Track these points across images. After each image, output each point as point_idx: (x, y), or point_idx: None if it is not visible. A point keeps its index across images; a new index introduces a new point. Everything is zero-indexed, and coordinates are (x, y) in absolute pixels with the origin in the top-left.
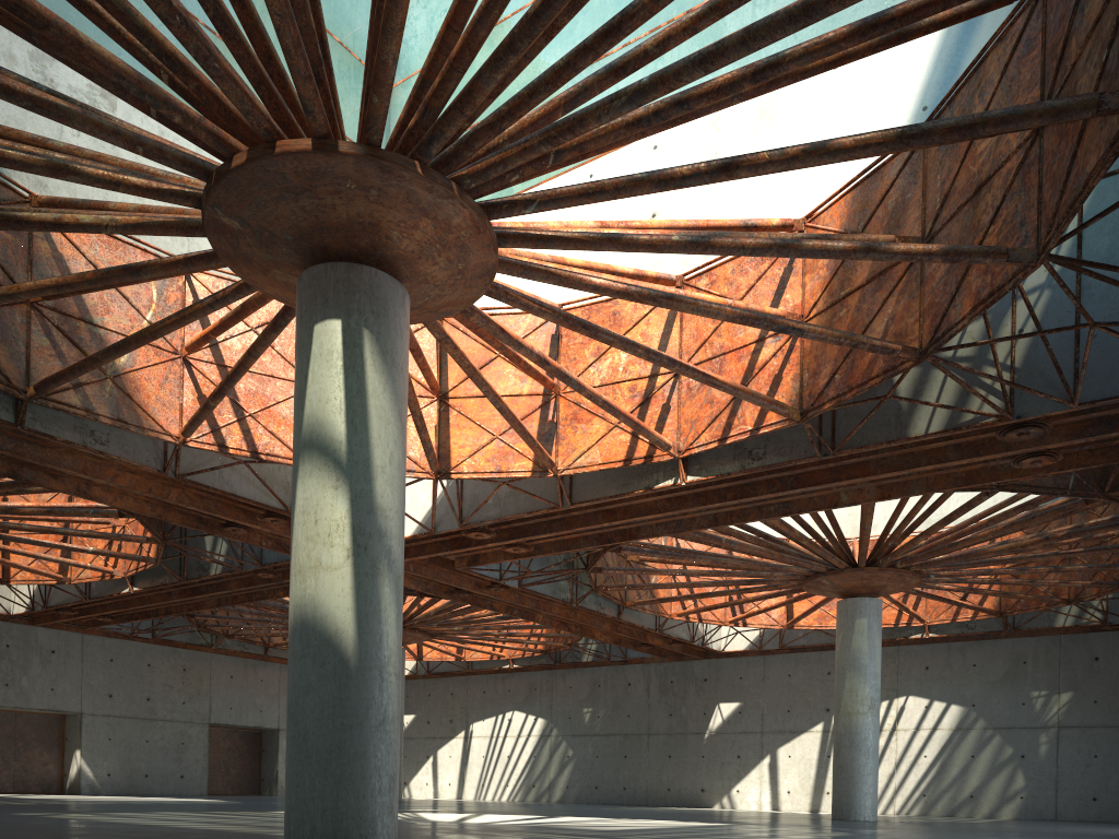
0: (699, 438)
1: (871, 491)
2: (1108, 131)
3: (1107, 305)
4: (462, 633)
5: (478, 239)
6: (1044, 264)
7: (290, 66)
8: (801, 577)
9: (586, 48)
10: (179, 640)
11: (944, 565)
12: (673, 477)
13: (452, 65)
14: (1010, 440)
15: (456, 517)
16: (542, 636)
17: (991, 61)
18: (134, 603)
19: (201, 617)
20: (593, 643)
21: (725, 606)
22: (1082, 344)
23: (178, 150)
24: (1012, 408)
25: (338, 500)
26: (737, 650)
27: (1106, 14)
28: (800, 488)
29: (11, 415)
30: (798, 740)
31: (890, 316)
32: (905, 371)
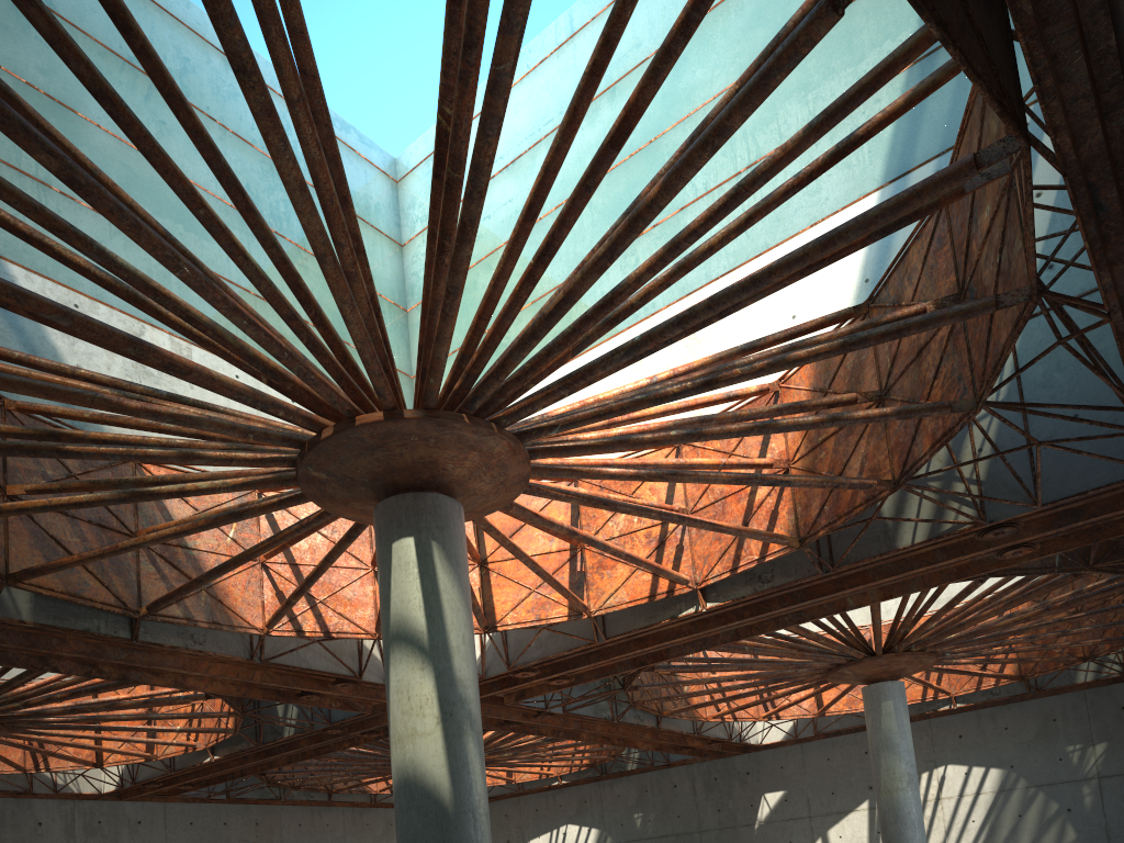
0: (713, 570)
1: (874, 593)
2: (1011, 314)
3: (1051, 421)
4: (512, 758)
5: (514, 458)
6: (983, 408)
7: (367, 369)
8: (824, 670)
9: (587, 318)
10: (251, 797)
11: (957, 643)
12: (694, 605)
13: (486, 345)
14: (988, 539)
15: (504, 661)
16: (587, 751)
17: (913, 253)
18: (214, 769)
19: (271, 774)
20: (636, 752)
21: (756, 704)
22: (1035, 455)
23: (278, 430)
24: (984, 514)
25: (425, 679)
26: (774, 742)
27: (993, 227)
28: (809, 600)
29: (128, 632)
30: (846, 819)
31: (863, 454)
32: (884, 498)
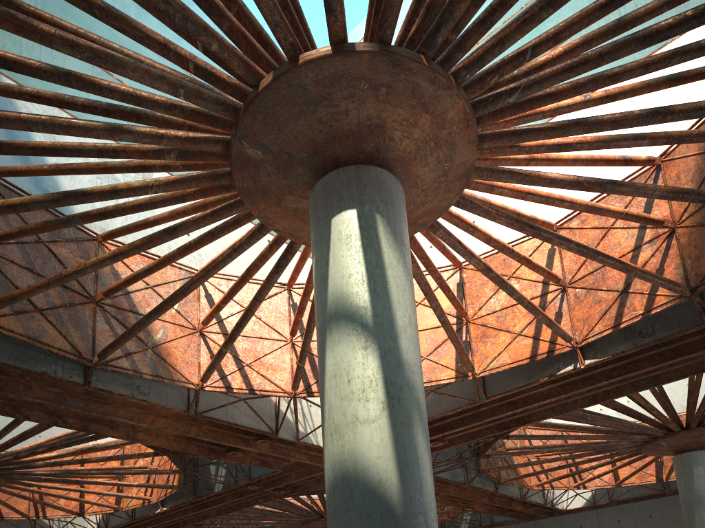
0: (593, 329)
1: None
2: None
3: None
4: None
5: (465, 134)
6: None
7: None
8: (641, 442)
9: None
10: None
11: None
12: (572, 364)
13: None
14: None
15: None
16: None
17: None
18: (163, 519)
19: (205, 525)
20: (469, 515)
21: (574, 474)
22: None
23: (212, 92)
24: None
25: (368, 359)
26: (576, 507)
27: None
28: (679, 357)
29: (81, 378)
30: None
31: None
32: None
